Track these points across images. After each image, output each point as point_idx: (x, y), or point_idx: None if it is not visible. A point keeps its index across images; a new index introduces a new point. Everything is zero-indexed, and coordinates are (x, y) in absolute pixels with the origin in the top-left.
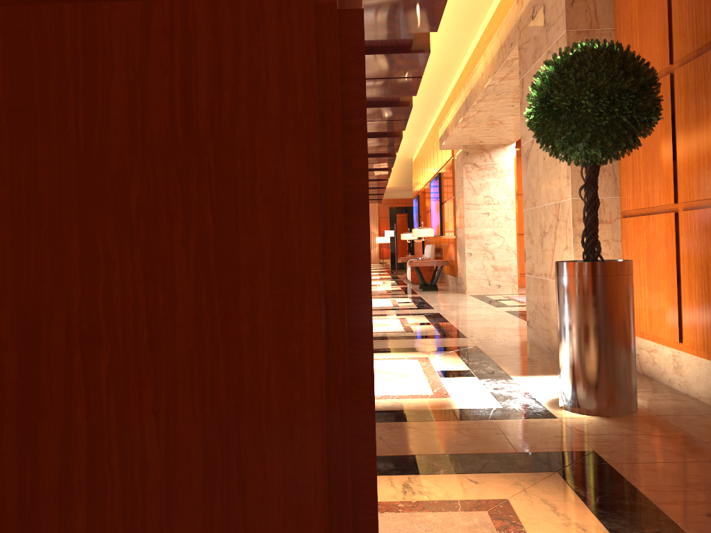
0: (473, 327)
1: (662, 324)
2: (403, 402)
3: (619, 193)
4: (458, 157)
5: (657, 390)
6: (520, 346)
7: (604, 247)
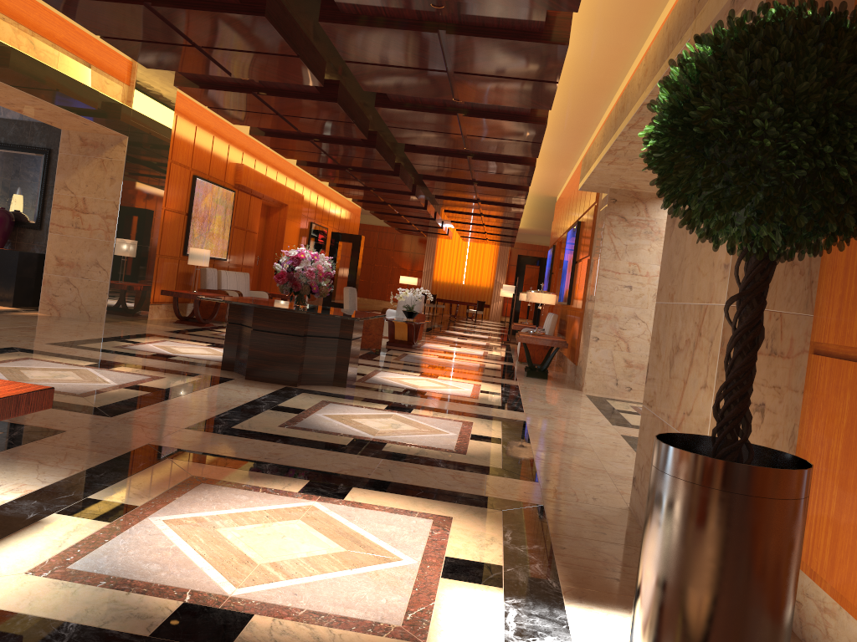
0: (559, 460)
1: (853, 576)
2: (330, 641)
3: (814, 308)
4: (603, 203)
5: None
6: (612, 520)
7: (771, 398)
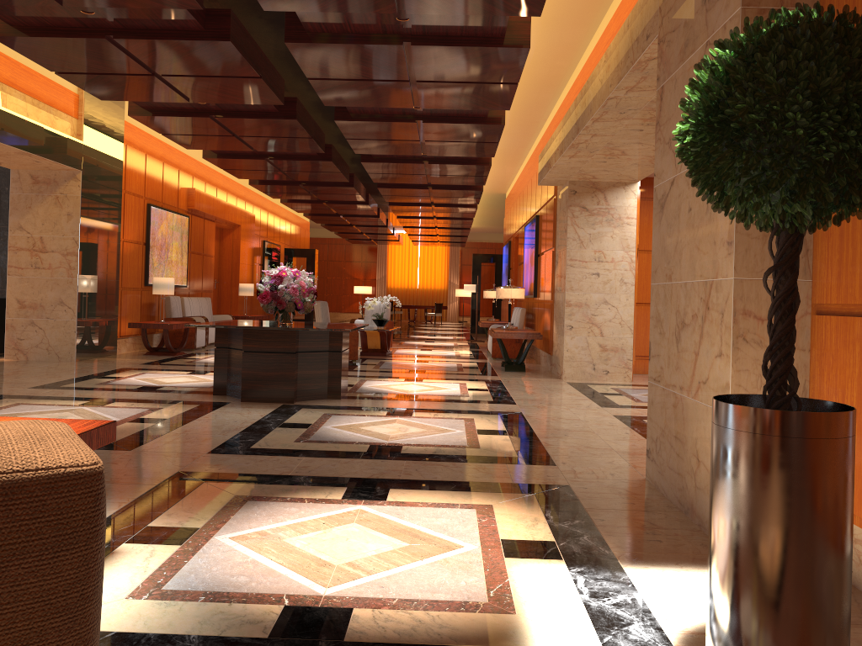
0: (566, 444)
1: None
2: (432, 622)
3: (812, 273)
4: (563, 196)
5: None
6: (635, 491)
7: None
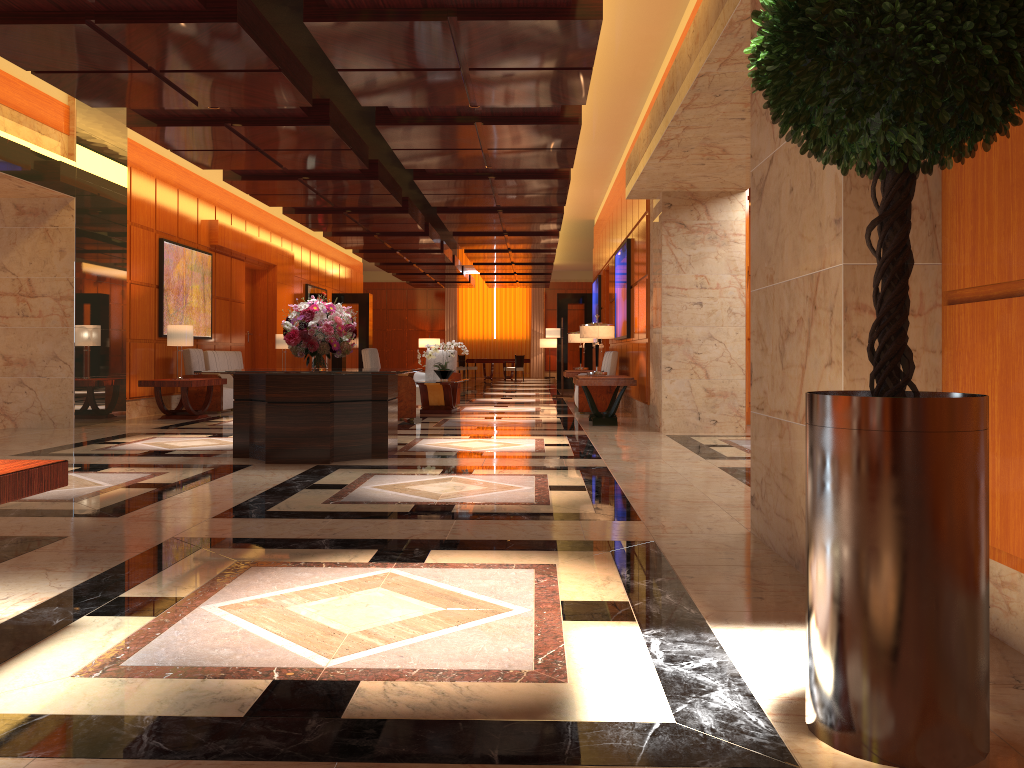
0: (657, 498)
1: None
2: (458, 694)
3: (941, 255)
4: (656, 211)
5: (1021, 680)
6: (736, 545)
7: None
